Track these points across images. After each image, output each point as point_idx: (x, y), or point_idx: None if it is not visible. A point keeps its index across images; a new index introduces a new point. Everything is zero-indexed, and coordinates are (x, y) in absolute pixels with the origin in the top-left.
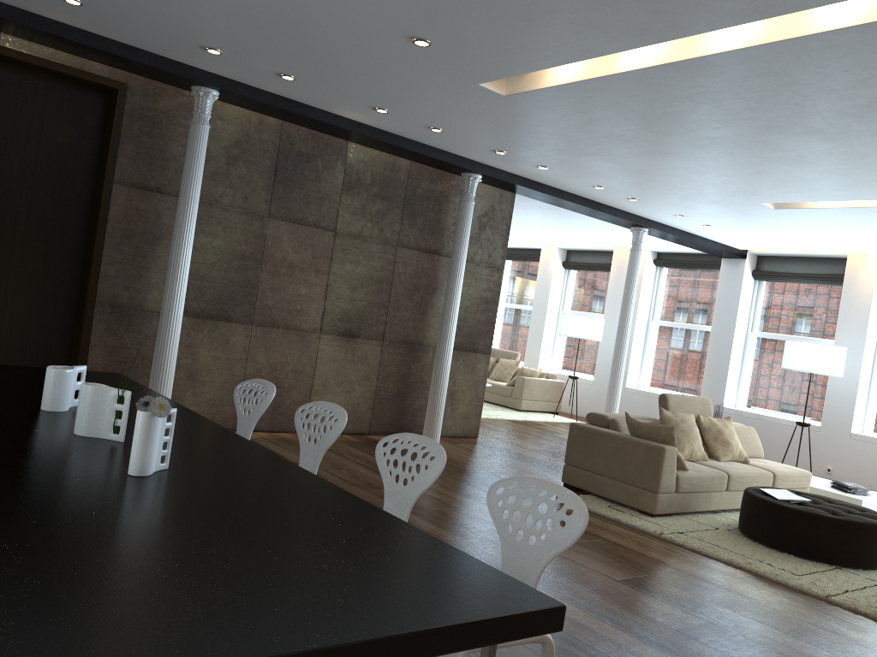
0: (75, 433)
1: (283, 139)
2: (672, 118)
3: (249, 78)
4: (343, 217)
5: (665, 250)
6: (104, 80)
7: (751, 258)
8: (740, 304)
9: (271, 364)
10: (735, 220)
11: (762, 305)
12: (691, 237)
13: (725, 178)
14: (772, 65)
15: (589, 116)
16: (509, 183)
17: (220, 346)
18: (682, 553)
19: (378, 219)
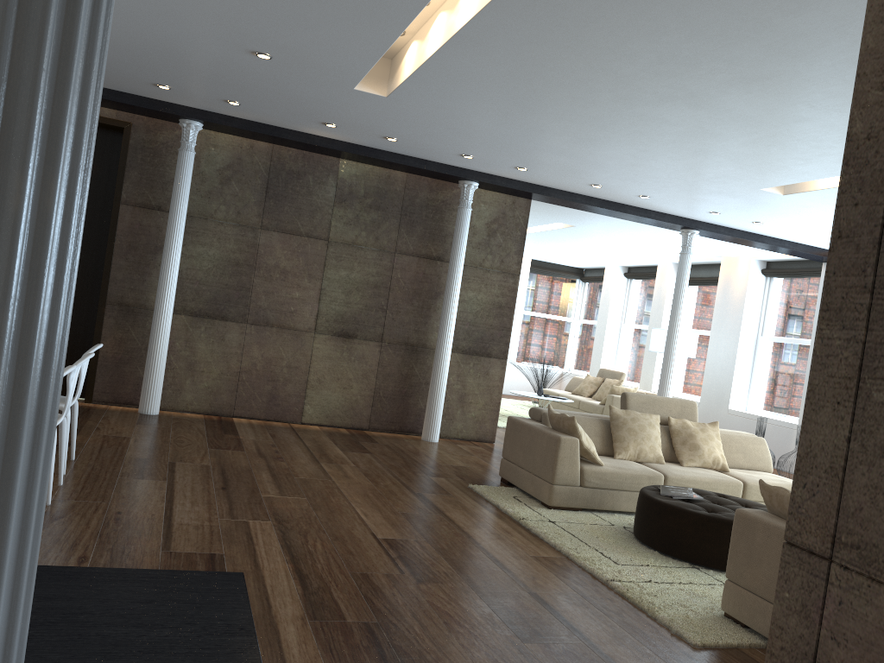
0: None
1: (274, 160)
2: (534, 100)
3: (215, 107)
4: (336, 227)
5: (769, 257)
6: (112, 121)
7: None
8: None
9: (266, 359)
10: (770, 213)
11: None
12: (758, 238)
13: (681, 162)
14: (519, 31)
15: (473, 108)
16: (508, 188)
17: (216, 341)
18: (515, 534)
19: (373, 228)
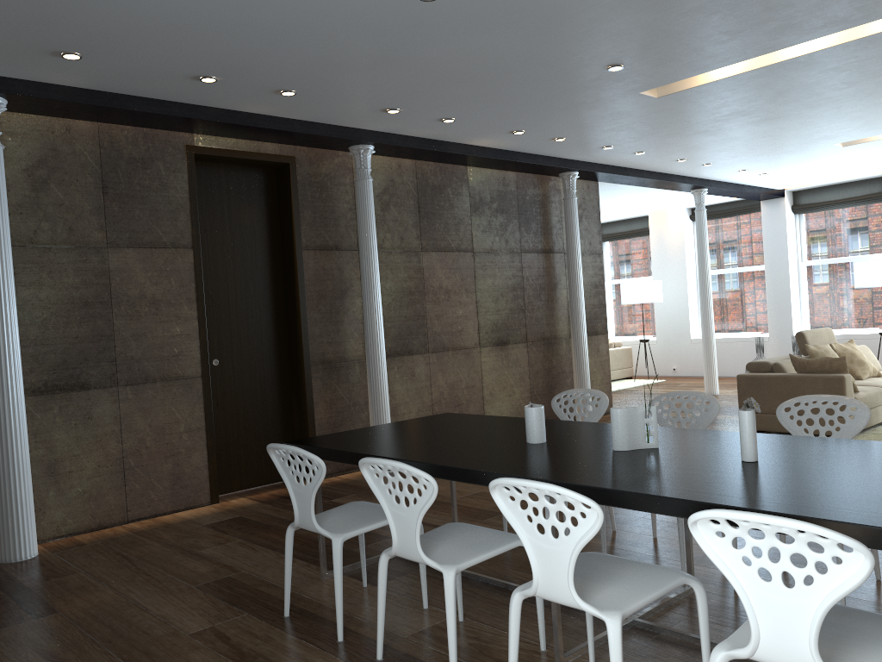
0: (618, 449)
1: (419, 177)
2: (806, 88)
3: (406, 128)
4: (476, 237)
5: None
6: (278, 158)
7: (788, 195)
8: (788, 240)
9: (449, 385)
10: (795, 164)
11: (807, 236)
12: (742, 187)
13: (816, 129)
14: None
15: (726, 100)
16: (600, 173)
17: (409, 378)
18: None
19: (502, 232)
